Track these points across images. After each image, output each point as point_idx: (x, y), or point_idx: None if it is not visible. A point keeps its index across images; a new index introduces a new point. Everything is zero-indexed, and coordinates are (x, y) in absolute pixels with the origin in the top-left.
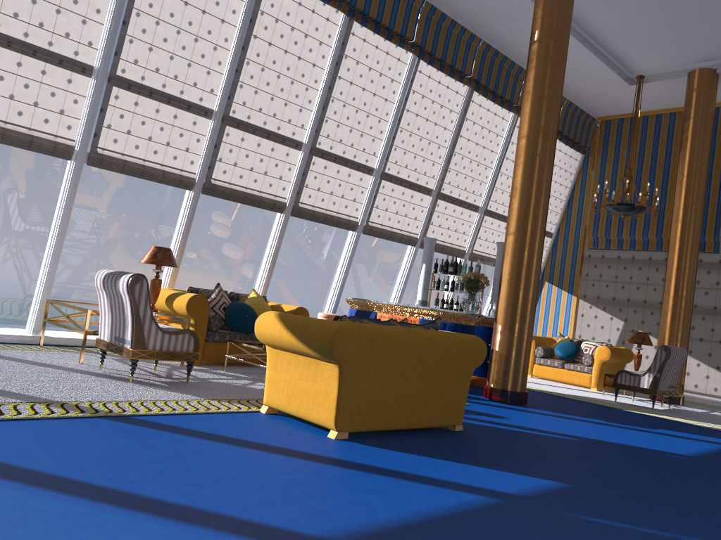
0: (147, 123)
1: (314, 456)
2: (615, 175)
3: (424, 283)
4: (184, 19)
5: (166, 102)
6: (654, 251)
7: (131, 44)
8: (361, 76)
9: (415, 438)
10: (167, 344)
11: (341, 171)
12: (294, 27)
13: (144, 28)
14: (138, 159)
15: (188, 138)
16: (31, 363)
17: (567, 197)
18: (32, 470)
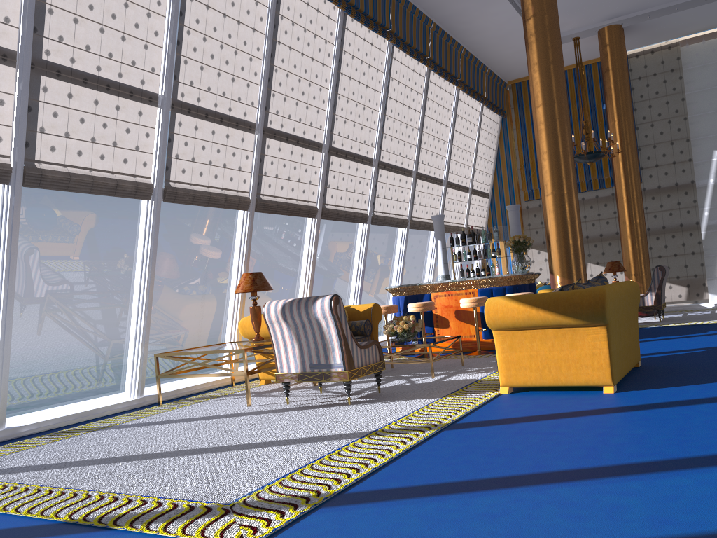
0: (206, 147)
1: (653, 405)
2: None
3: (443, 258)
4: (224, 32)
5: (219, 122)
6: (585, 191)
7: (186, 65)
8: (356, 70)
9: (642, 377)
10: (364, 358)
11: (351, 167)
12: (306, 28)
13: (195, 46)
14: (203, 187)
15: (239, 156)
16: (217, 417)
17: (494, 158)
18: (577, 469)
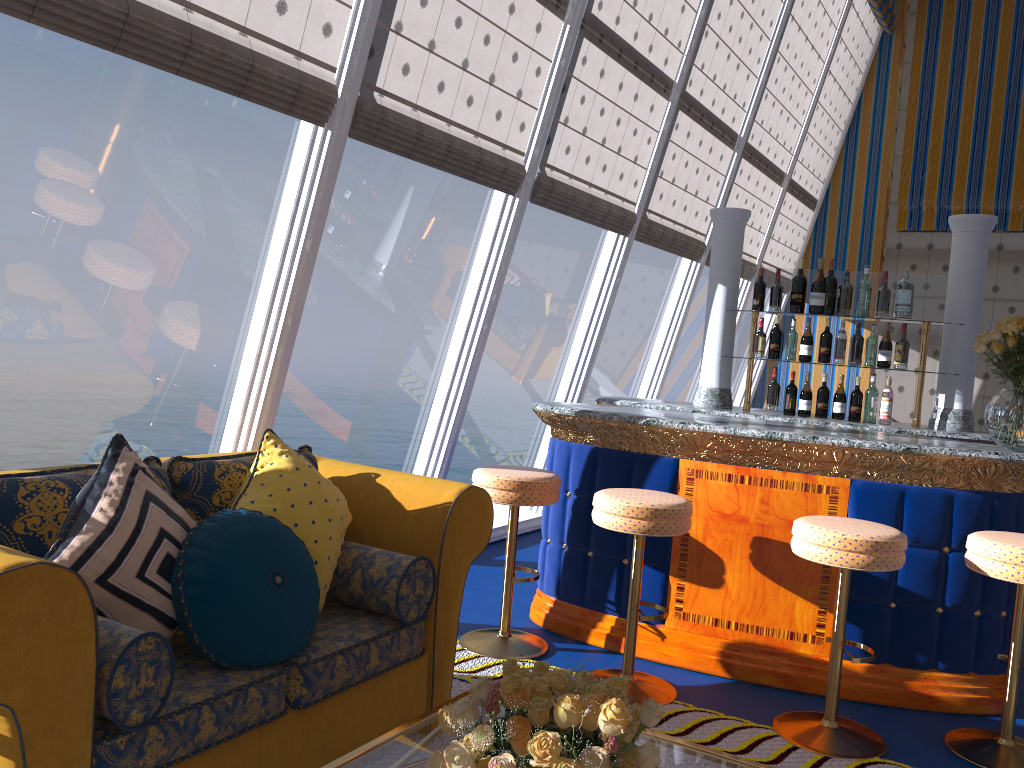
0: None
1: None
2: (960, 72)
3: (723, 339)
4: None
5: None
6: None
7: None
8: None
9: None
10: None
11: None
12: None
13: None
14: None
15: None
16: None
17: (847, 123)
18: None
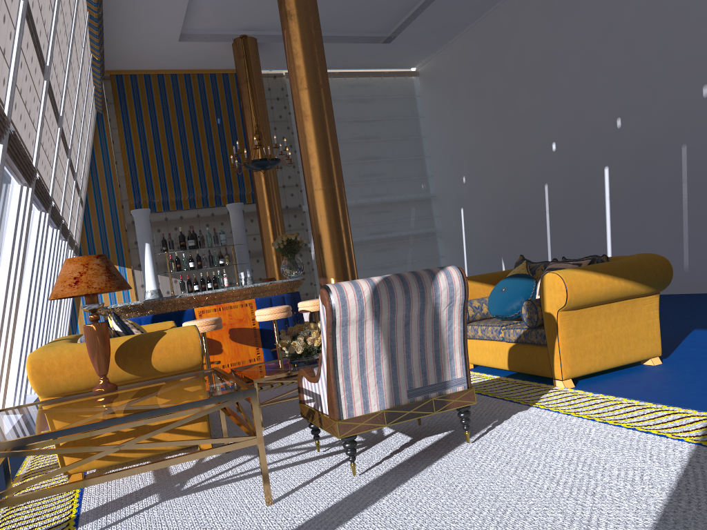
0: None
1: None
2: (144, 134)
3: (154, 267)
4: None
5: None
6: (201, 208)
7: None
8: None
9: None
10: None
11: (51, 117)
12: None
13: None
14: None
15: (6, 27)
16: None
17: (89, 159)
18: None
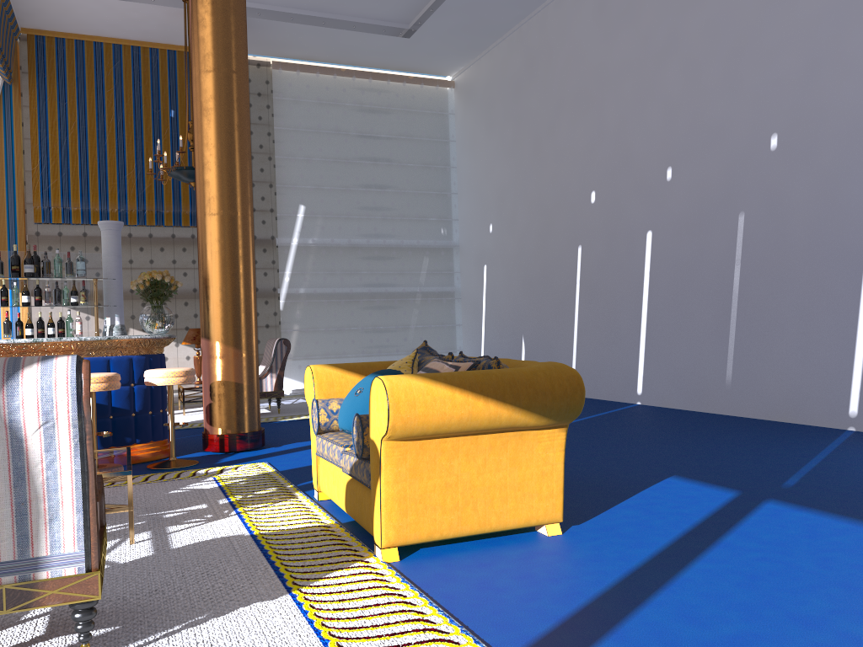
0: None
1: (679, 548)
2: (65, 119)
3: None
4: None
5: None
6: (136, 226)
7: None
8: None
9: None
10: None
11: None
12: None
13: None
14: None
15: None
16: None
17: None
18: None
